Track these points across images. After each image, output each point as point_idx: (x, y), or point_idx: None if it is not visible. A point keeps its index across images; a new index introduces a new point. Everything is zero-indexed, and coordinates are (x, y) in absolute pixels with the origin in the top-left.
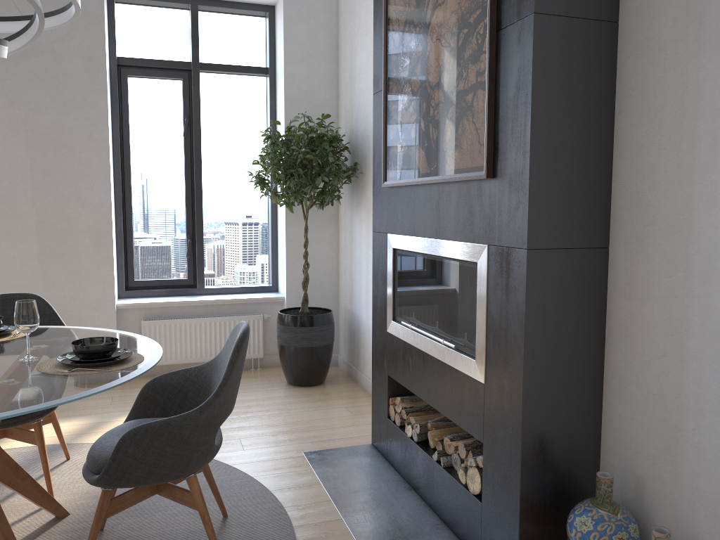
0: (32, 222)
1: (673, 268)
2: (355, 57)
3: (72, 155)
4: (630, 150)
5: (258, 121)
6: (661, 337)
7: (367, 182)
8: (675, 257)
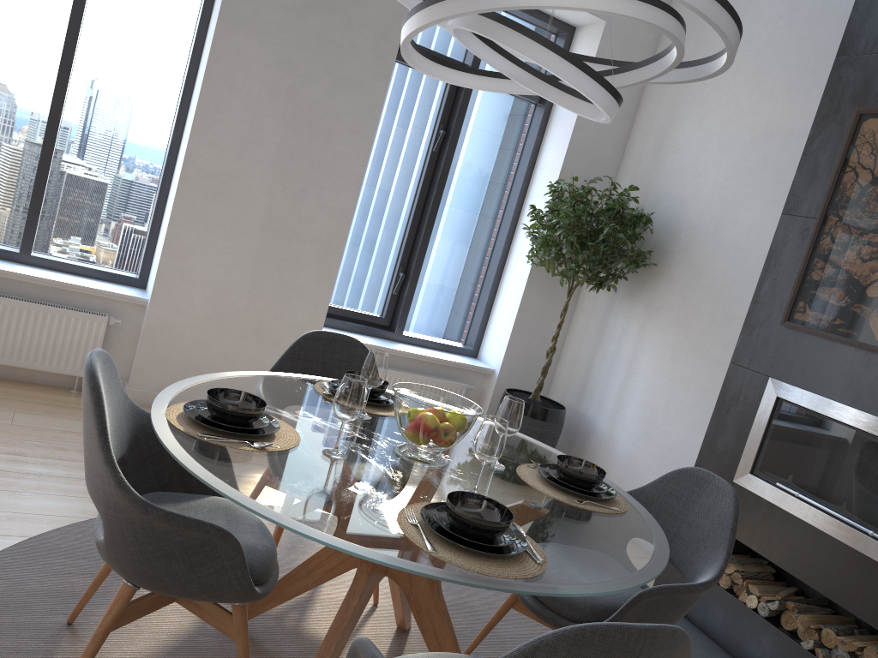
0: (260, 214)
1: None
2: (676, 127)
3: (329, 146)
4: None
5: (511, 155)
6: None
7: (659, 277)
8: None
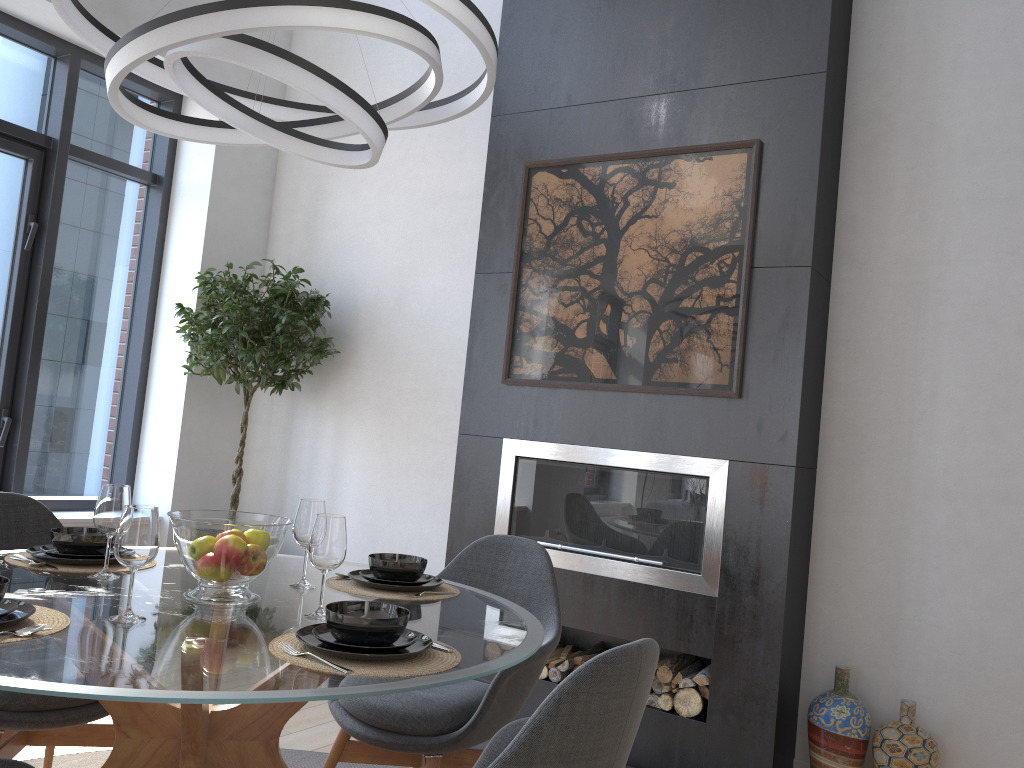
0: None
1: (892, 488)
2: (326, 201)
3: None
4: (843, 389)
5: (129, 248)
6: (878, 544)
7: (345, 365)
8: (894, 479)
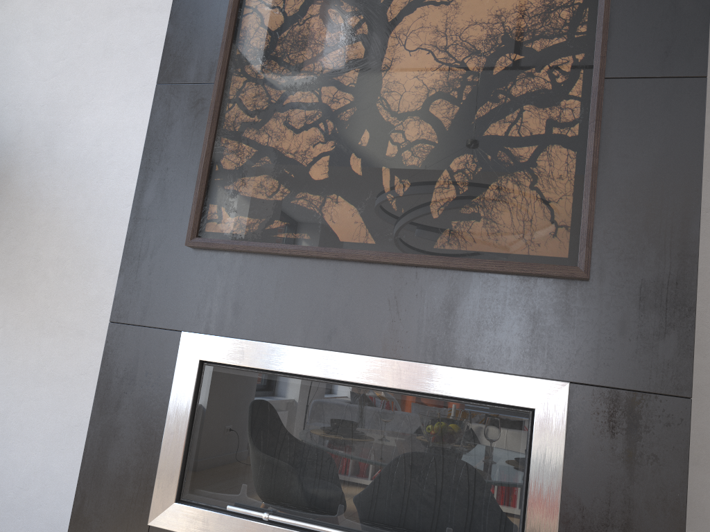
0: None
1: None
2: None
3: None
4: (703, 280)
5: None
6: None
7: None
8: None
